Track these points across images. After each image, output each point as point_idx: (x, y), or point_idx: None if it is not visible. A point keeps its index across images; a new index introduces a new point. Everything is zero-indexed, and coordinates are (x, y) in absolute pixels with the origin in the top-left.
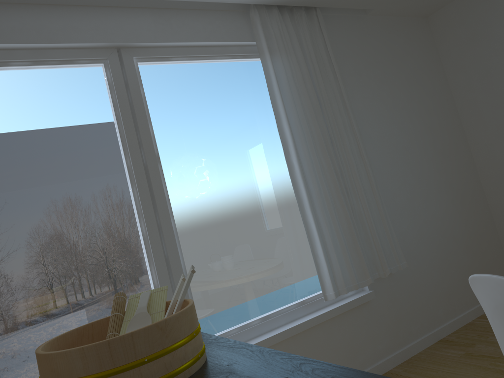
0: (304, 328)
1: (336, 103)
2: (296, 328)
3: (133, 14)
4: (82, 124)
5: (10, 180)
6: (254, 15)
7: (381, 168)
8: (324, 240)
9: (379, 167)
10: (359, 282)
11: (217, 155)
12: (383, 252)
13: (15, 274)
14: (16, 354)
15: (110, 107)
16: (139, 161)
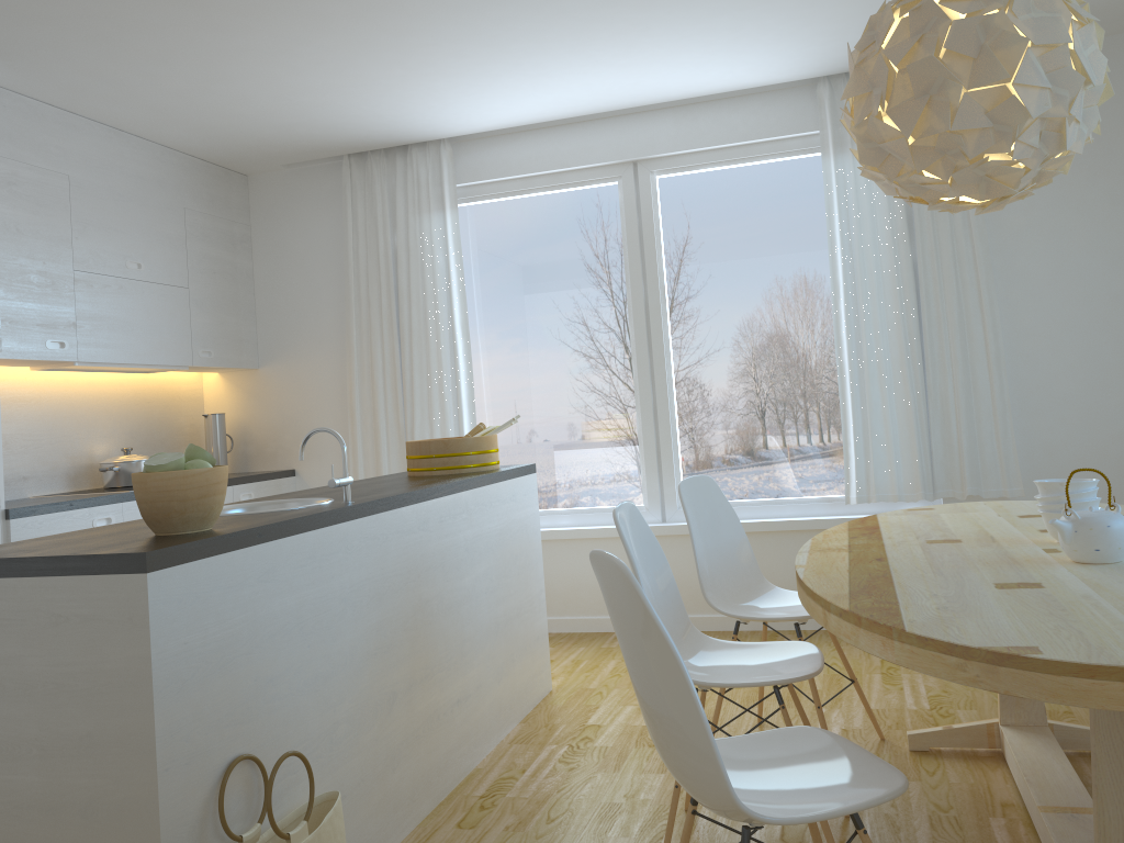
0: (805, 526)
1: (952, 220)
2: (793, 523)
3: (652, 119)
4: (589, 252)
5: (521, 308)
6: (822, 90)
7: (1036, 330)
8: (865, 426)
9: (1030, 328)
10: (904, 493)
11: (741, 292)
12: (967, 463)
13: (518, 393)
14: (513, 461)
15: (619, 232)
16: (640, 296)
